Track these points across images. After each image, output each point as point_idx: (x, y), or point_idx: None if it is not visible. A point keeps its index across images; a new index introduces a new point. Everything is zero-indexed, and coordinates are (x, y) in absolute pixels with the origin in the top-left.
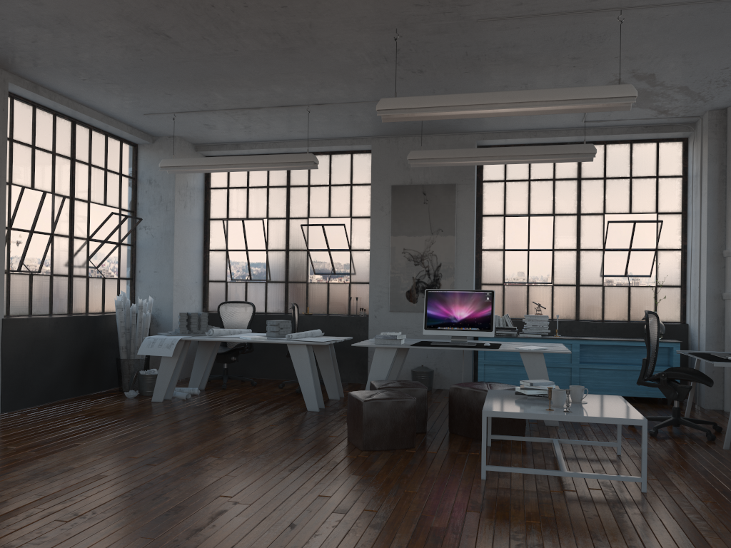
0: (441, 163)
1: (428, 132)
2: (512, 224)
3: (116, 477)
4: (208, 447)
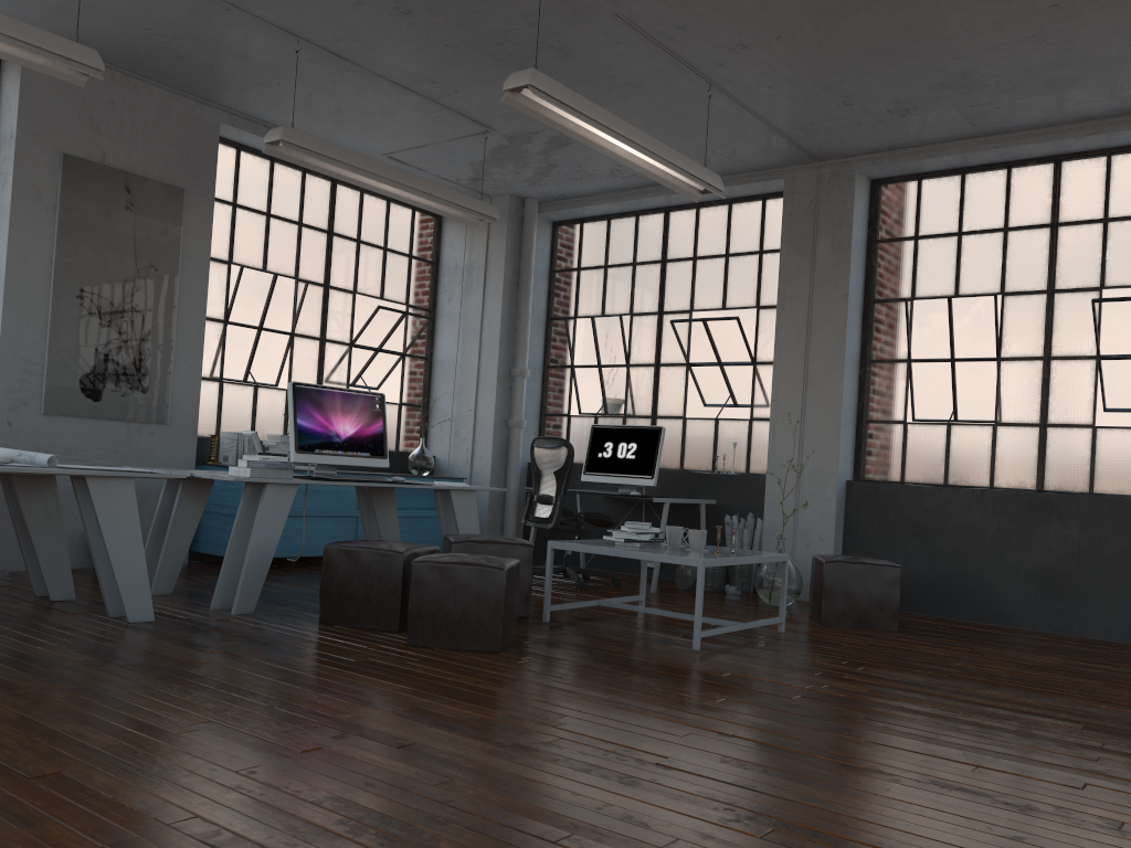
0: (312, 163)
1: (155, 76)
2: (249, 282)
3: (474, 775)
4: (324, 701)
